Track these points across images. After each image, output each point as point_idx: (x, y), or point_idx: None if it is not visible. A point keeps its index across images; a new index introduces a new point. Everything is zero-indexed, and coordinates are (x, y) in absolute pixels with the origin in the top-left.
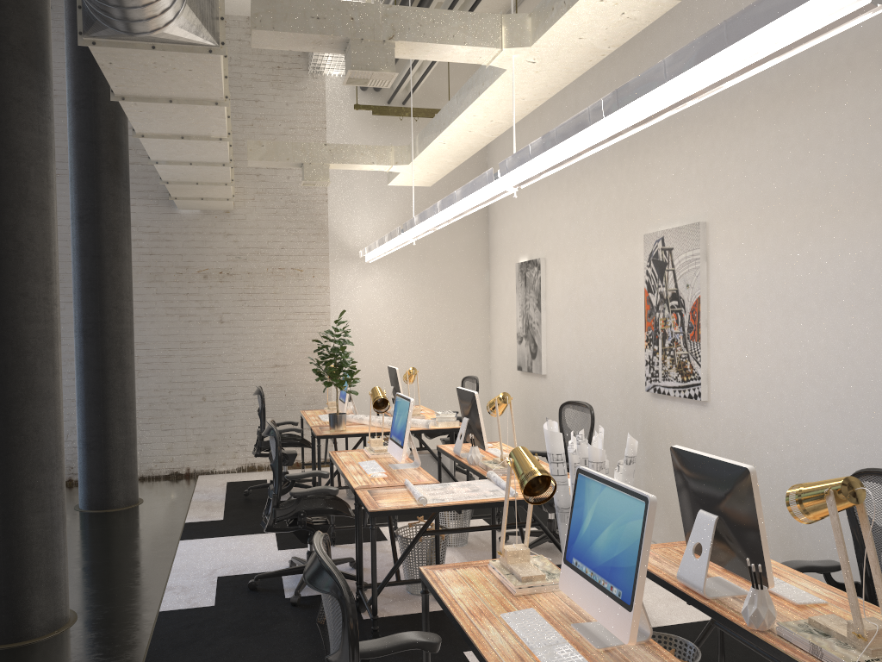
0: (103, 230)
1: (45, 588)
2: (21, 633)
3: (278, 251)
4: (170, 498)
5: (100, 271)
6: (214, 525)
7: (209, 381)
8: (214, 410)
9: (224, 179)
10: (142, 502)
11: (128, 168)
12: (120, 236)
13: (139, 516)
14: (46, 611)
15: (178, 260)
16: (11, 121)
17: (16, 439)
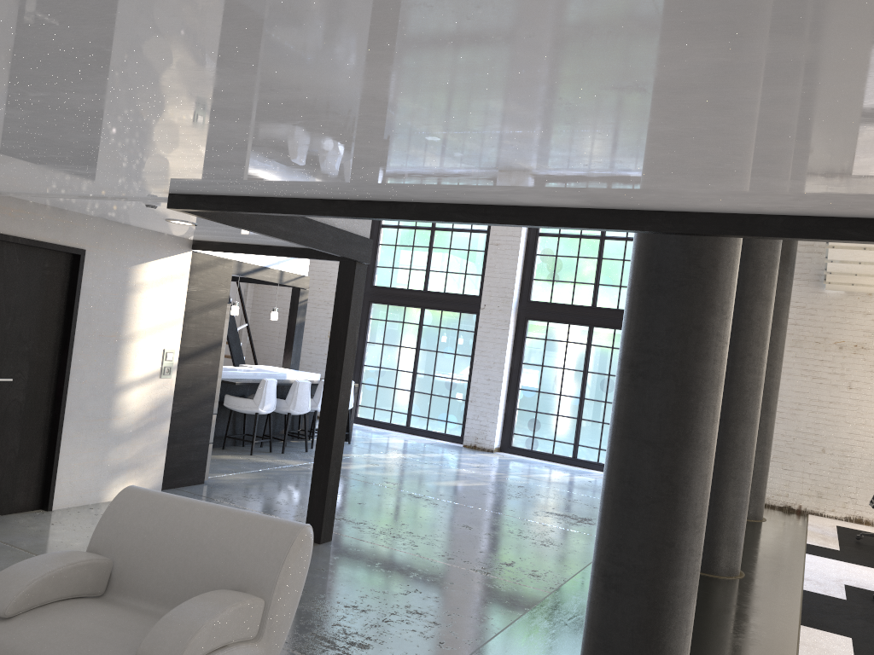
0: None
1: (731, 546)
2: (713, 569)
3: None
4: (788, 524)
5: None
6: (832, 552)
7: (830, 436)
8: (831, 462)
9: None
10: (765, 520)
11: (795, 258)
12: (781, 311)
13: (766, 529)
14: (730, 561)
15: (818, 331)
16: (759, 244)
17: (730, 445)
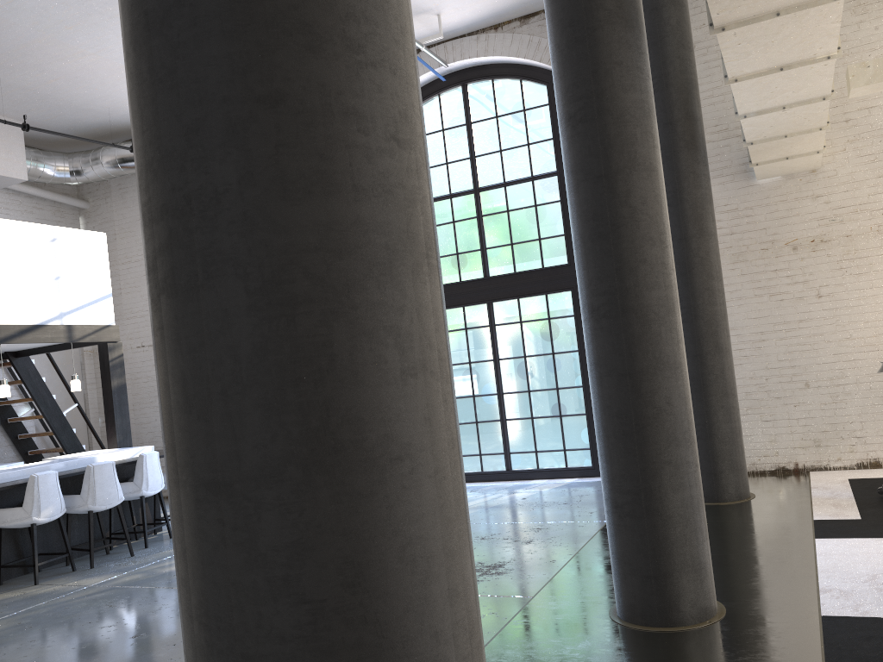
0: (687, 211)
1: (691, 572)
2: (673, 618)
3: (882, 204)
4: (785, 494)
5: (687, 254)
6: (852, 524)
7: (811, 365)
8: (821, 397)
9: (818, 122)
10: (754, 496)
11: (704, 142)
12: (703, 214)
13: (755, 511)
14: (696, 598)
15: (761, 235)
16: (614, 86)
17: (649, 411)
